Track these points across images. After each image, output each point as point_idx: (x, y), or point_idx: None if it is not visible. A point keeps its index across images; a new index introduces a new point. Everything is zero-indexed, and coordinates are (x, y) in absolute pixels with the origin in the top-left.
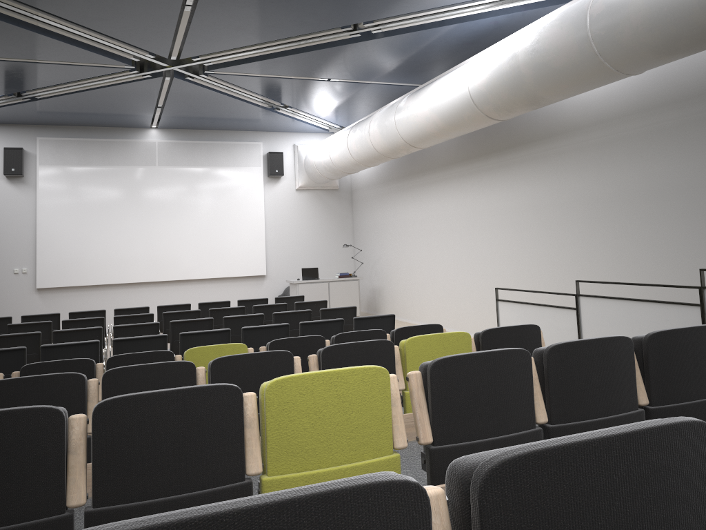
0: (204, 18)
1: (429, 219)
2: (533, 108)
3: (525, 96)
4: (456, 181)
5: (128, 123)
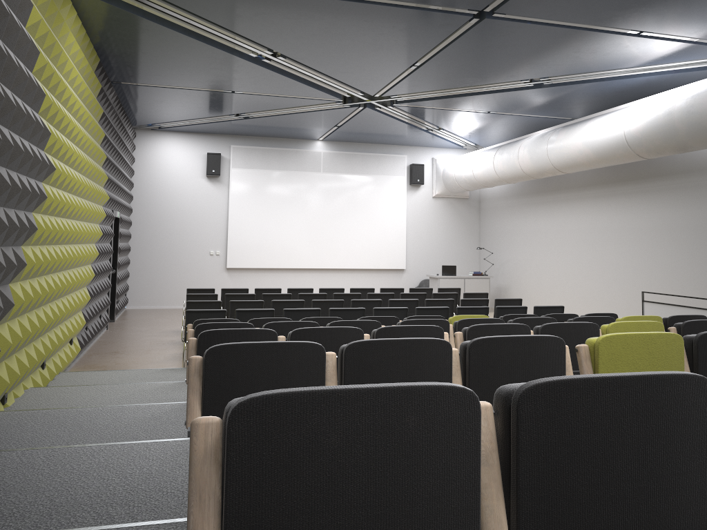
0: (421, 73)
1: (562, 231)
2: (681, 152)
3: (676, 144)
4: (591, 201)
5: (302, 136)
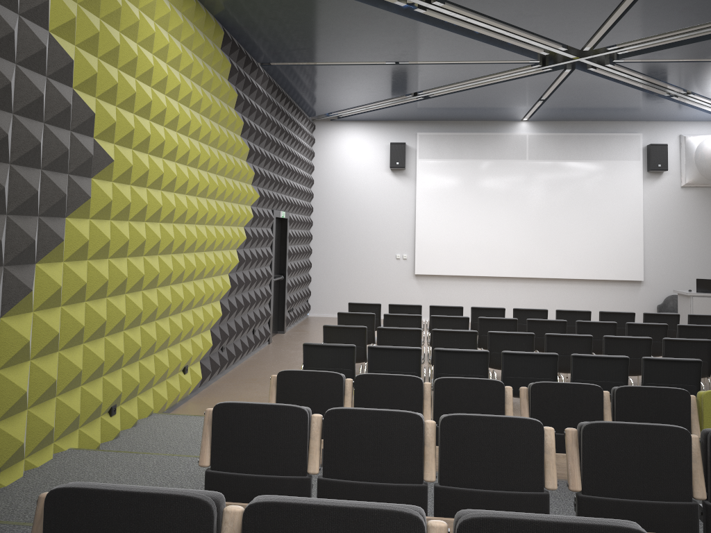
0: (648, 2)
1: None
2: None
3: None
4: None
5: (501, 117)
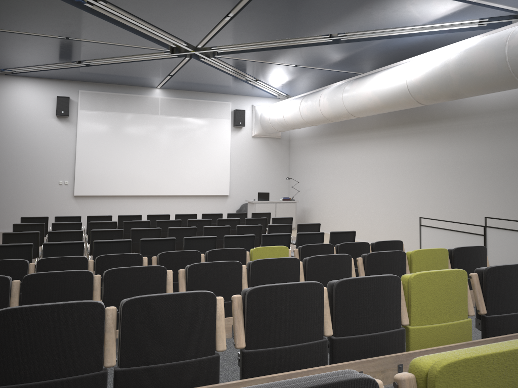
0: (235, 24)
1: (353, 165)
2: (453, 99)
3: (450, 92)
4: (377, 140)
5: (142, 84)
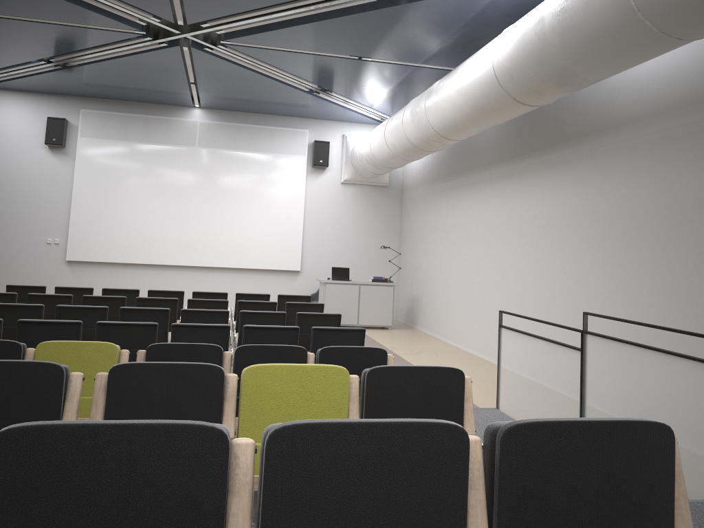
0: None
1: (469, 225)
2: (567, 89)
3: (553, 72)
4: (498, 183)
5: (170, 101)
